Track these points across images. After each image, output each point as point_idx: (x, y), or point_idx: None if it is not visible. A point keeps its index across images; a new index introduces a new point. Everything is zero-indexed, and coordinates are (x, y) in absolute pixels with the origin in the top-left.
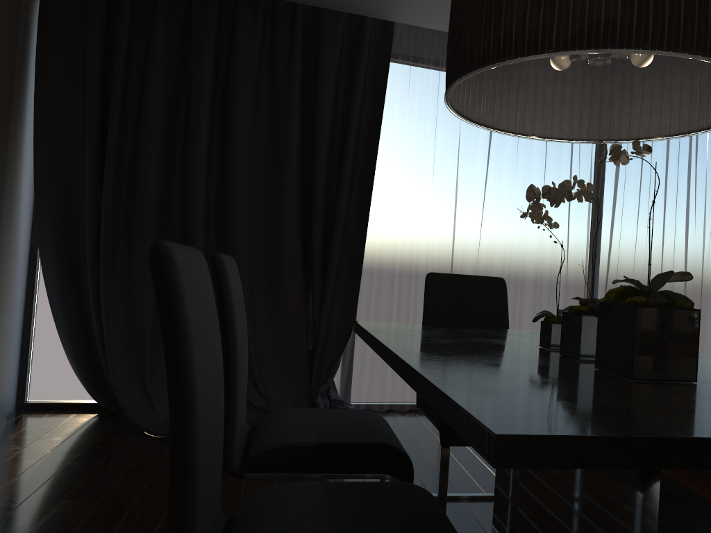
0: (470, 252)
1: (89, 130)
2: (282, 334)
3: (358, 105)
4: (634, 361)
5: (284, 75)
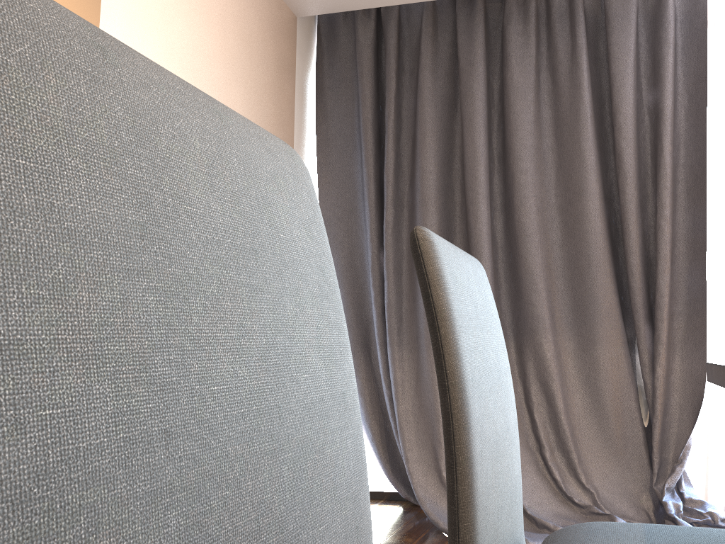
0: None
1: (367, 186)
2: (604, 406)
3: (670, 91)
4: None
5: (568, 79)
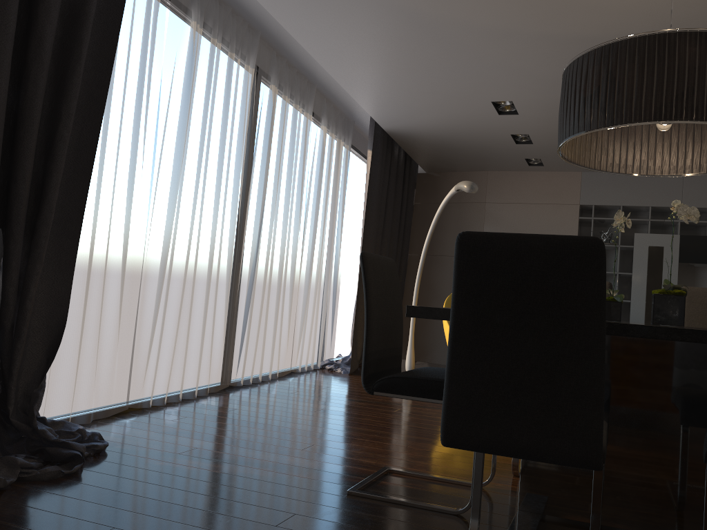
0: (163, 219)
1: None
2: None
3: None
4: None
5: None
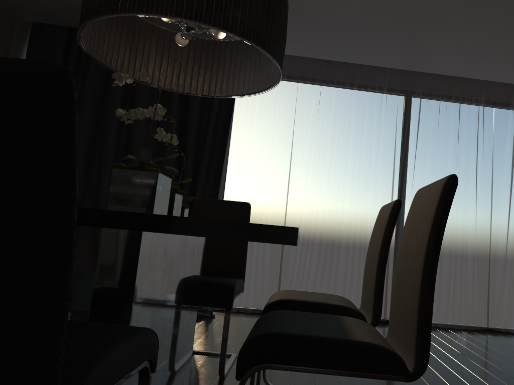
0: (300, 202)
1: None
2: None
3: (216, 102)
4: (108, 202)
5: None
